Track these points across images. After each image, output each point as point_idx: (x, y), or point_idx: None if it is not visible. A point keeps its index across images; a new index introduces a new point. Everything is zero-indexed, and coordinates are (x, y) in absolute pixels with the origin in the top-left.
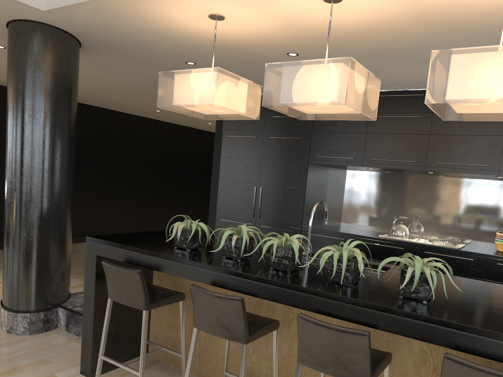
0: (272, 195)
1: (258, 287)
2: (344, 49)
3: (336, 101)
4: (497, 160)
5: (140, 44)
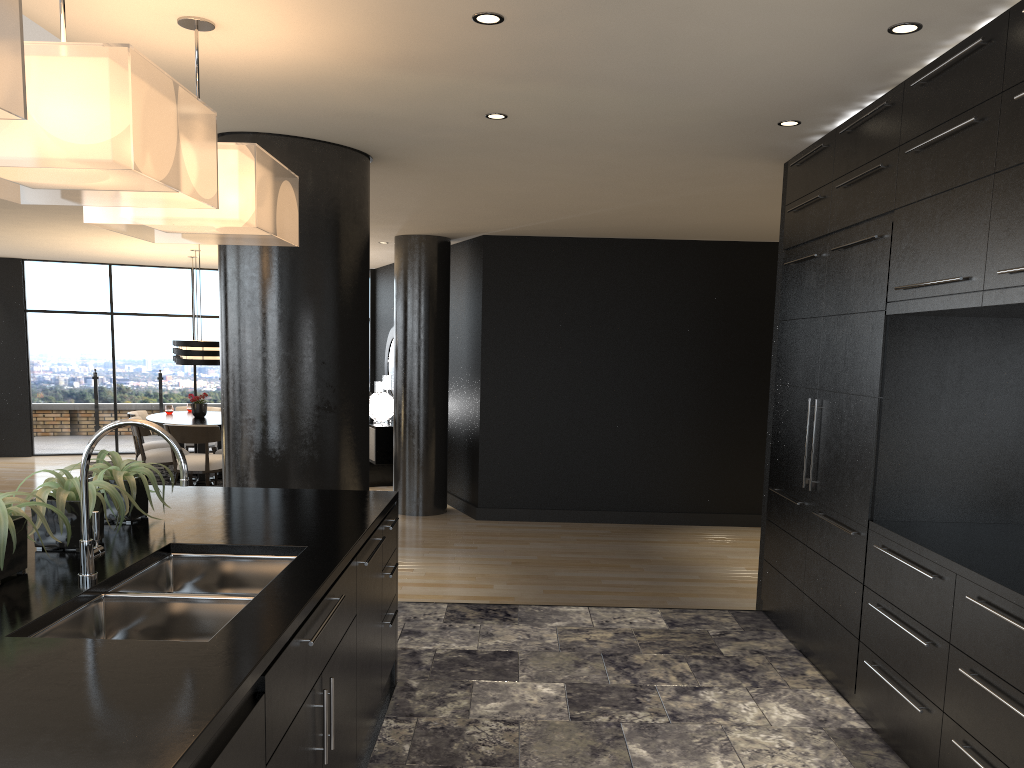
0: (832, 421)
1: None
2: None
3: None
4: None
5: (358, 115)
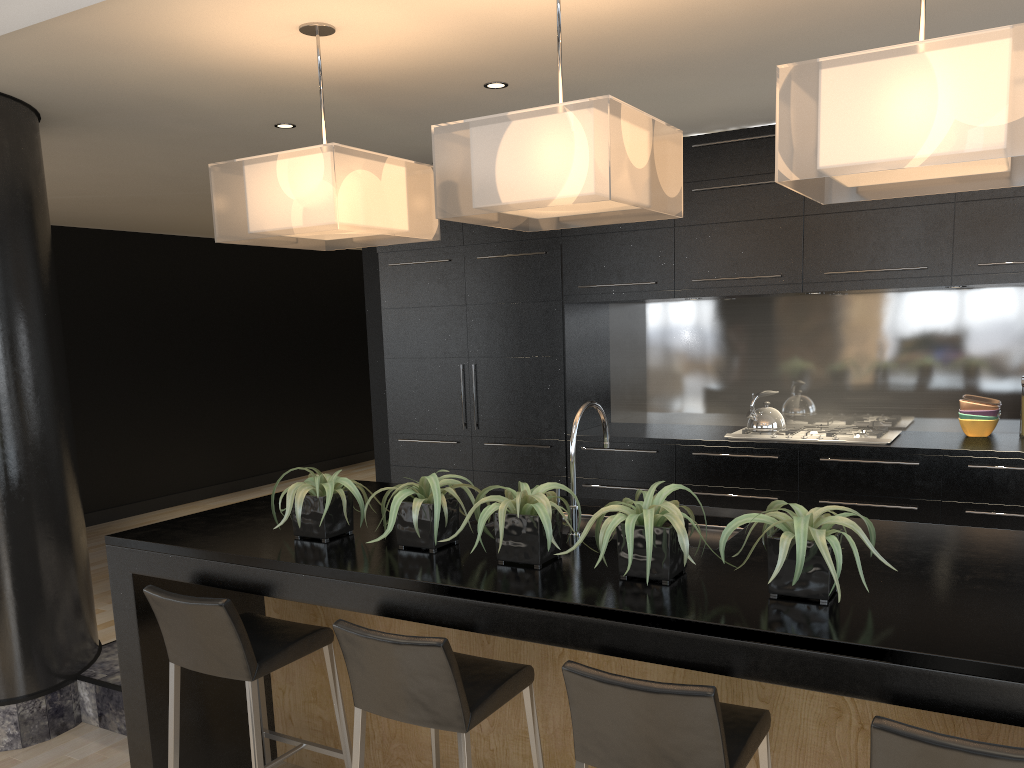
0: (498, 377)
1: (476, 611)
2: (601, 64)
3: (590, 195)
4: (946, 255)
5: (168, 101)
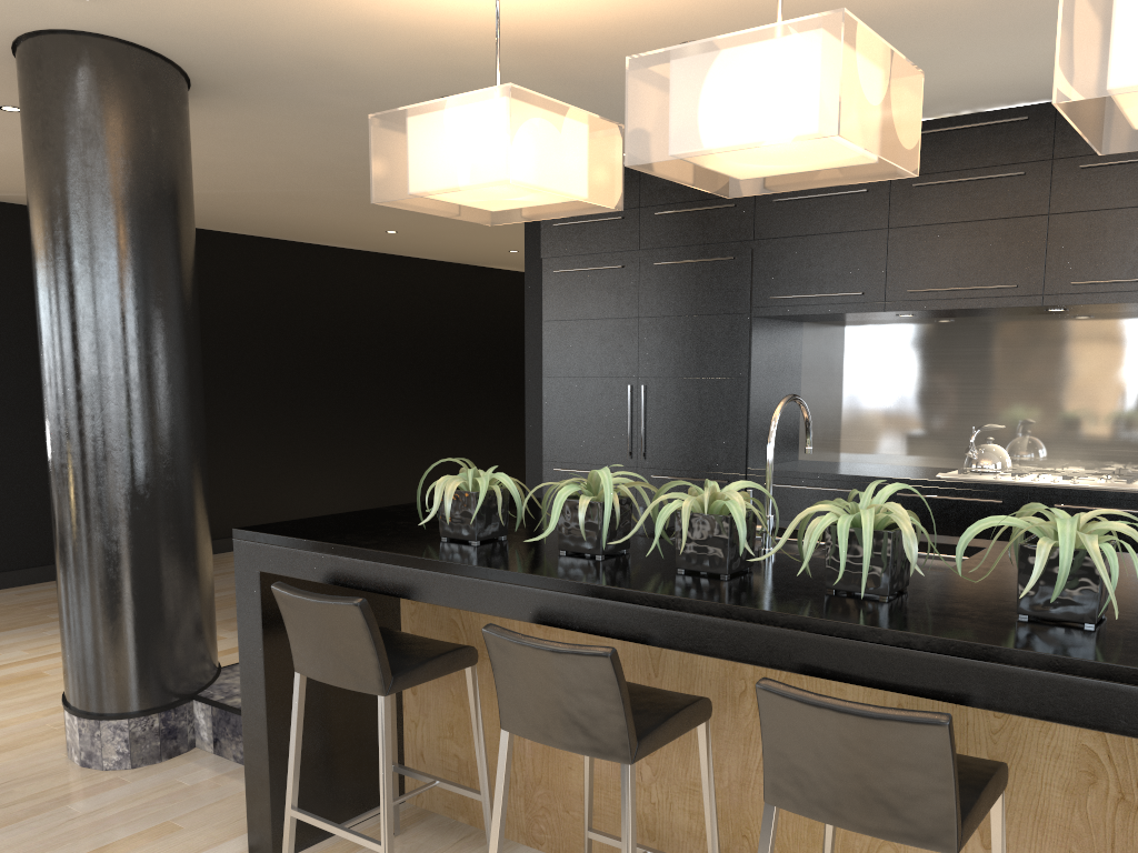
0: (670, 400)
1: (651, 620)
2: None
3: (814, 130)
4: None
5: (326, 64)
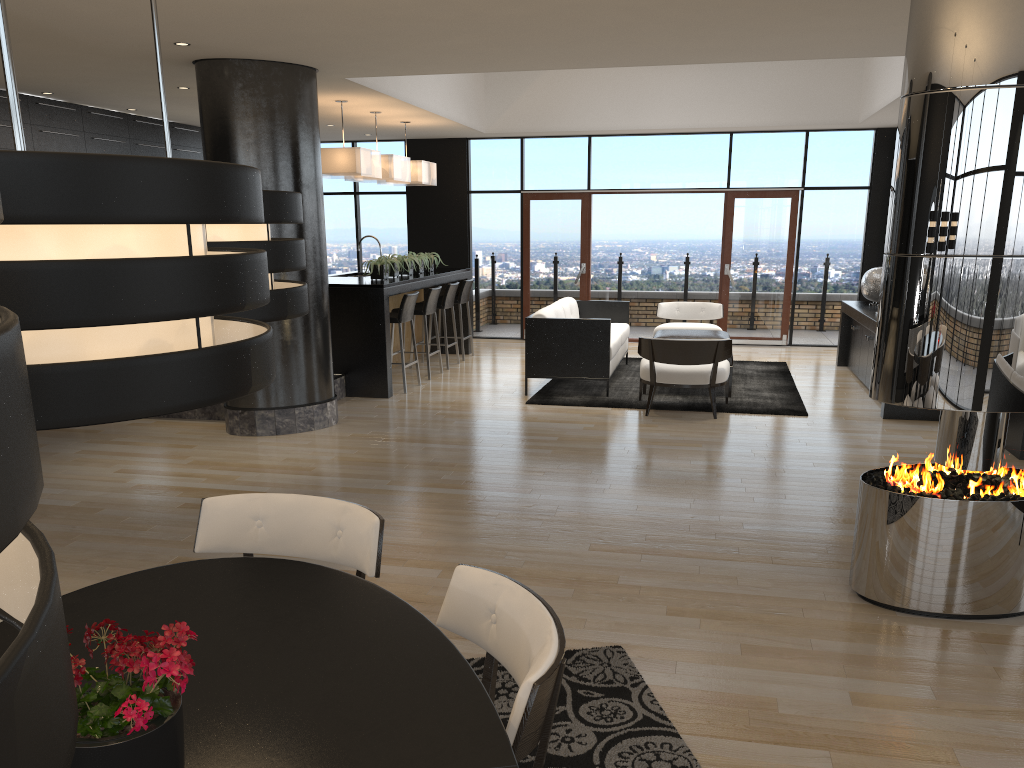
0: None
1: (432, 281)
2: None
3: (409, 180)
4: None
5: None
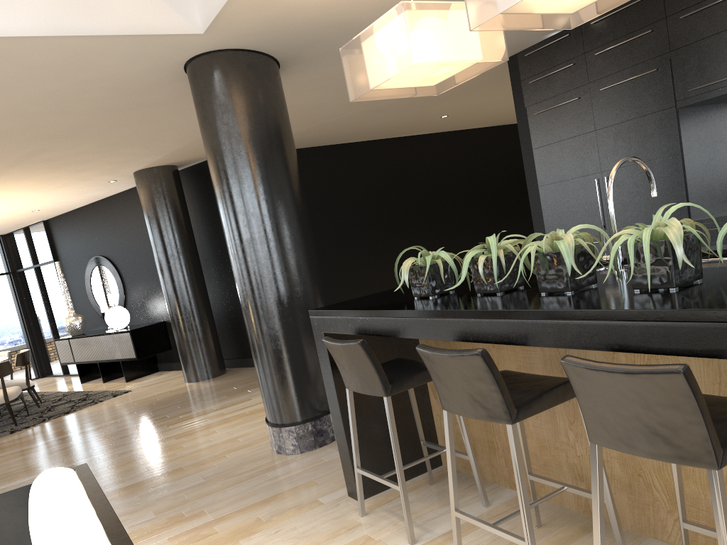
0: (626, 183)
1: (509, 328)
2: None
3: None
4: None
5: (341, 25)
